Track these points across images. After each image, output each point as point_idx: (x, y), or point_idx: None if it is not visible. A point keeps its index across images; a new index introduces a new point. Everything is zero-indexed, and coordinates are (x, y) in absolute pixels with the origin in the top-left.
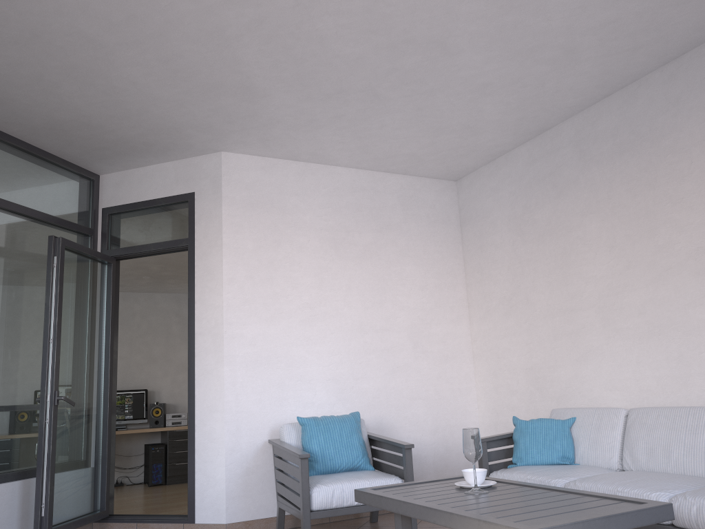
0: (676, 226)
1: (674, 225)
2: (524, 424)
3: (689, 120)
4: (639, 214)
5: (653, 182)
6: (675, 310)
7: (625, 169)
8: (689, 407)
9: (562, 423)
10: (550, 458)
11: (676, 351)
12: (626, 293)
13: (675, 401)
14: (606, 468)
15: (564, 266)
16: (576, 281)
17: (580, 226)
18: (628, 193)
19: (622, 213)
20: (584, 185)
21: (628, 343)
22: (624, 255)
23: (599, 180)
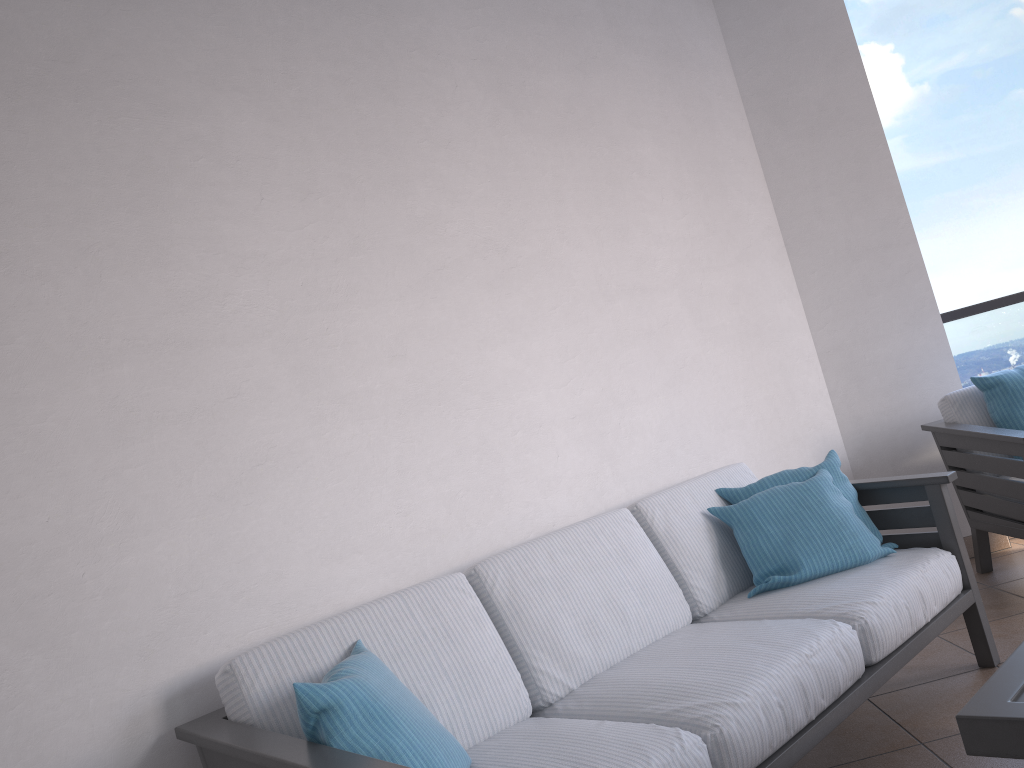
0: (445, 190)
1: (440, 186)
2: (362, 689)
3: (443, 13)
4: (370, 141)
5: (392, 88)
6: (464, 352)
7: (325, 32)
8: (582, 522)
9: (380, 660)
10: (463, 758)
11: (475, 435)
12: (358, 309)
13: (486, 541)
14: (517, 721)
15: (146, 209)
16: (200, 259)
17: (200, 110)
18: (337, 85)
19: (328, 124)
20: (210, 11)
21: (375, 427)
22: (344, 221)
23: (256, 20)
